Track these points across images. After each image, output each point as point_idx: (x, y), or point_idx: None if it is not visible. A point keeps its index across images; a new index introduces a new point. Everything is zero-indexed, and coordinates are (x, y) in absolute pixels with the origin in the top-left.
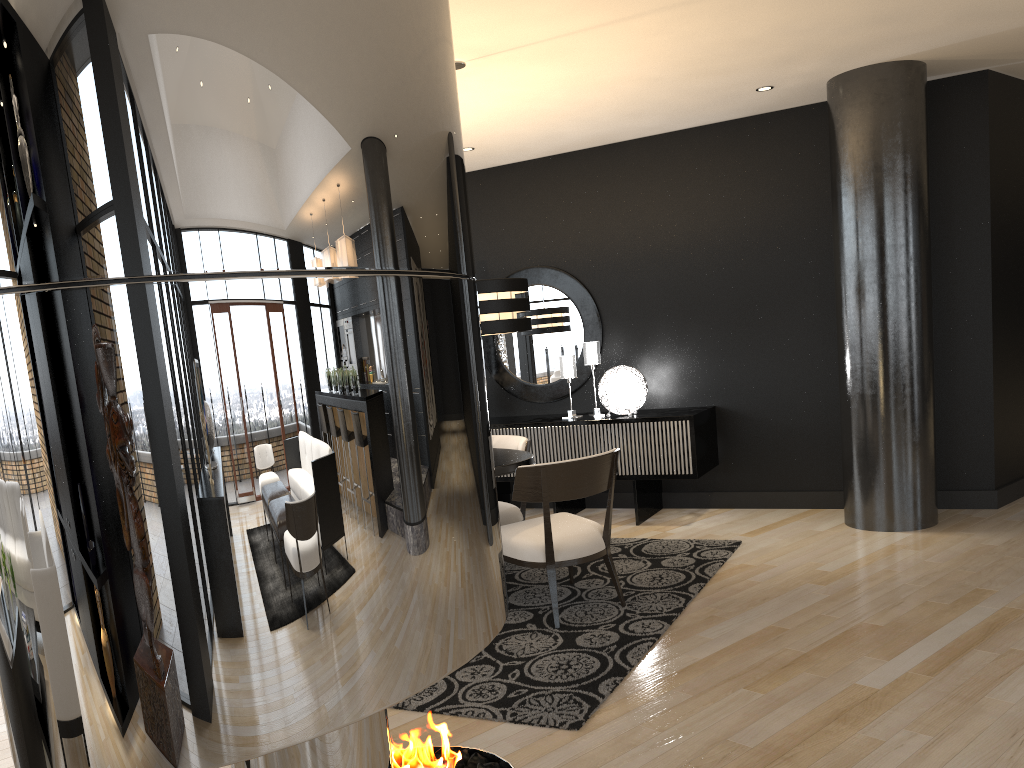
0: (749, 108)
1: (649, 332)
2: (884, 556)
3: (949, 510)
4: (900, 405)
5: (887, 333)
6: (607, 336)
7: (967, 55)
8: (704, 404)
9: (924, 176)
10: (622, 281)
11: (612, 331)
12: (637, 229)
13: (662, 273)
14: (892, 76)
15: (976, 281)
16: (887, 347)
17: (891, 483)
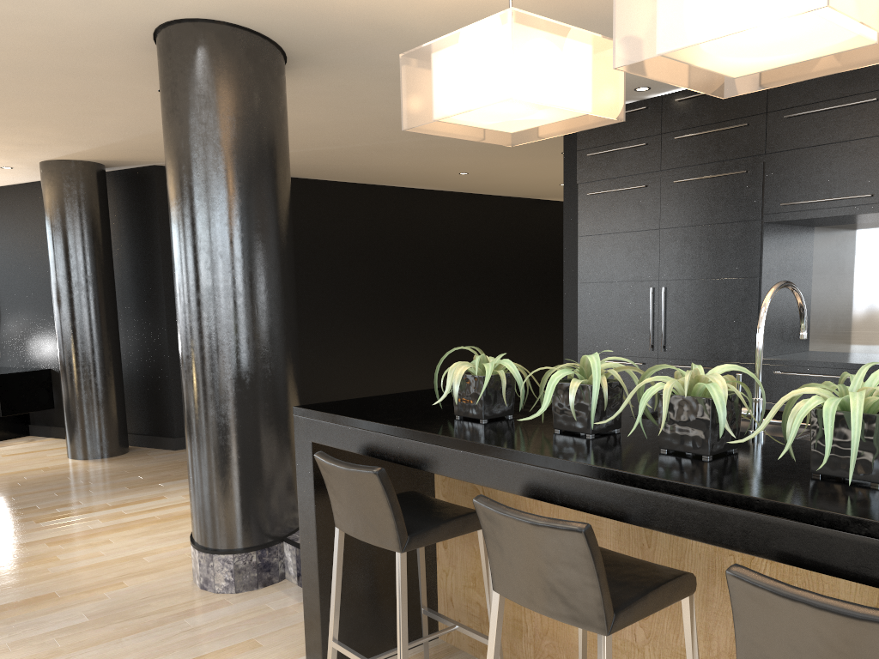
0: (38, 175)
1: (19, 315)
2: (17, 473)
3: (152, 449)
4: (75, 378)
5: (64, 331)
6: (0, 316)
7: (107, 159)
8: (46, 367)
9: (87, 233)
10: (5, 279)
11: (2, 313)
12: (10, 246)
13: (23, 277)
14: (56, 169)
15: (158, 300)
16: (65, 340)
17: (73, 428)
